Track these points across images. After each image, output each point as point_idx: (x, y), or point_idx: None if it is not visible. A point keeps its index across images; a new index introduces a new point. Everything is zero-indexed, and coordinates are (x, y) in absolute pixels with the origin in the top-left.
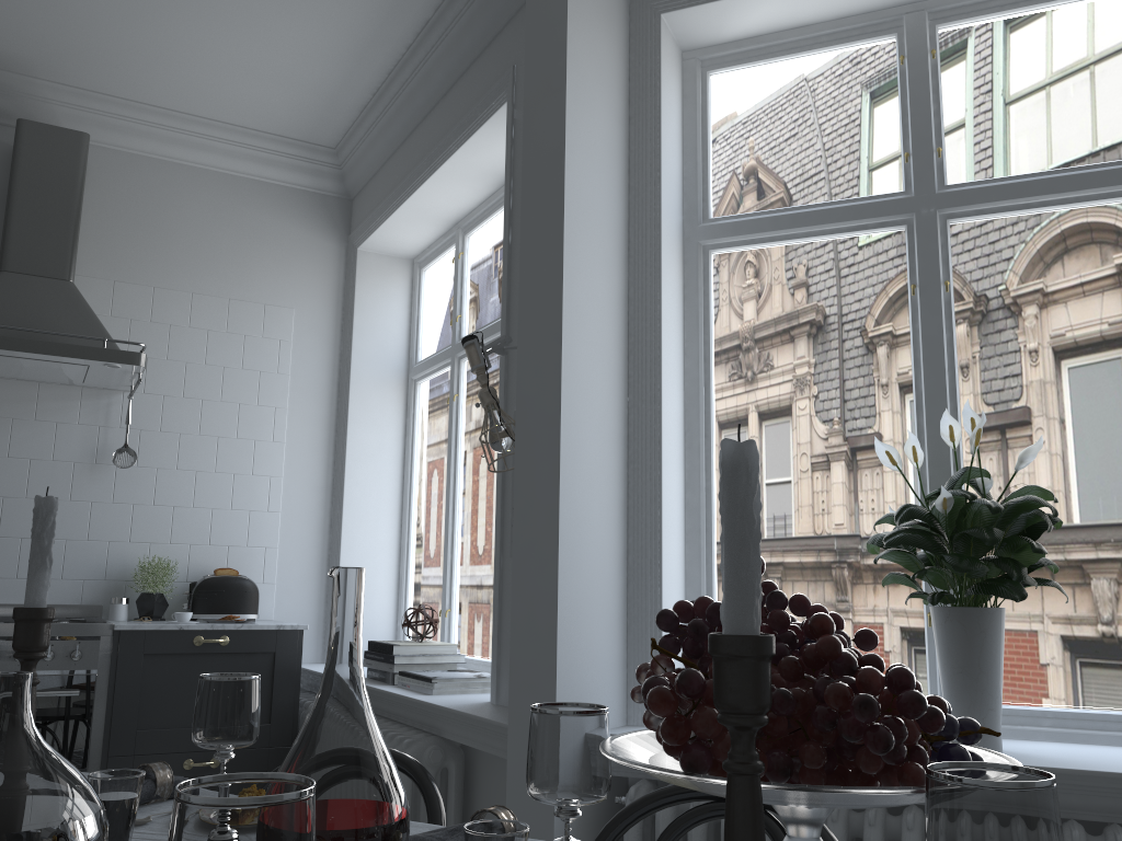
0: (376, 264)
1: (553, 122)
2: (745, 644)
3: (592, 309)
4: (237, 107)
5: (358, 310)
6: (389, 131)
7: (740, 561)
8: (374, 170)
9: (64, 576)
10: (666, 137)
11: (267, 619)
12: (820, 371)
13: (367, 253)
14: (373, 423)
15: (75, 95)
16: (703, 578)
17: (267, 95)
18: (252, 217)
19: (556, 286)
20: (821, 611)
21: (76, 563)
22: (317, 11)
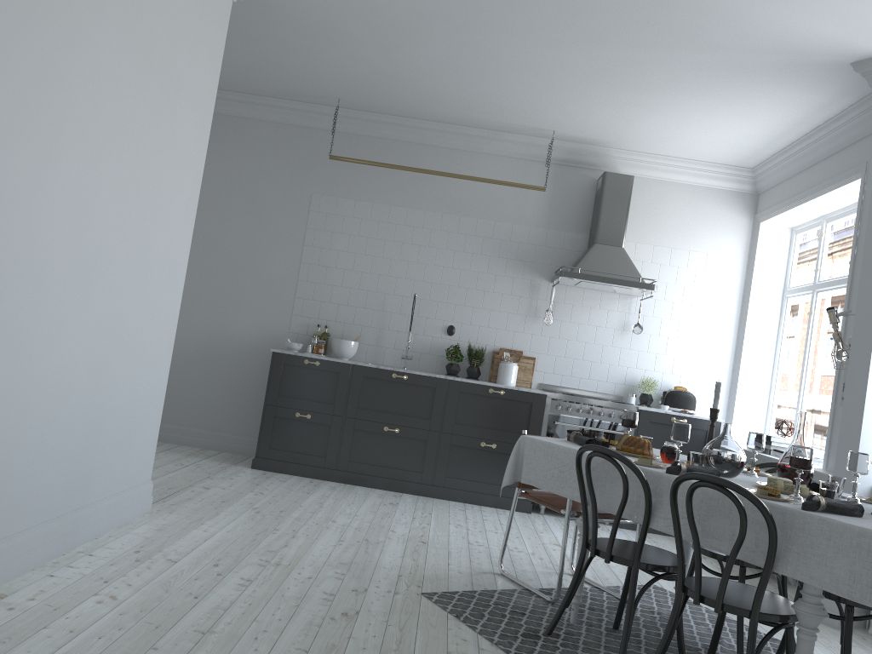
0: (770, 231)
1: None
2: None
3: None
4: (703, 155)
5: (757, 257)
6: (788, 168)
7: None
8: (775, 183)
9: (607, 380)
10: None
11: (696, 414)
12: None
13: (765, 225)
14: (760, 319)
15: (625, 154)
16: None
17: (721, 151)
18: (703, 207)
19: None
20: None
21: (612, 375)
22: (759, 124)
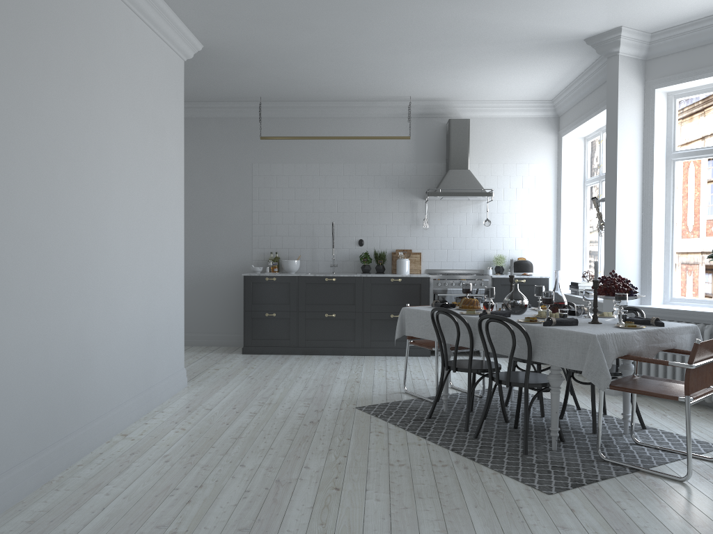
0: (569, 142)
1: (614, 140)
2: (594, 281)
3: (627, 191)
4: (515, 97)
5: (563, 161)
6: (571, 100)
7: (595, 273)
8: (566, 109)
9: (472, 261)
10: (657, 129)
11: (535, 274)
12: (709, 201)
13: (566, 138)
14: (570, 203)
15: (462, 103)
16: (669, 264)
17: (526, 93)
18: (522, 131)
19: (614, 188)
20: (620, 277)
21: (475, 256)
22: (543, 76)
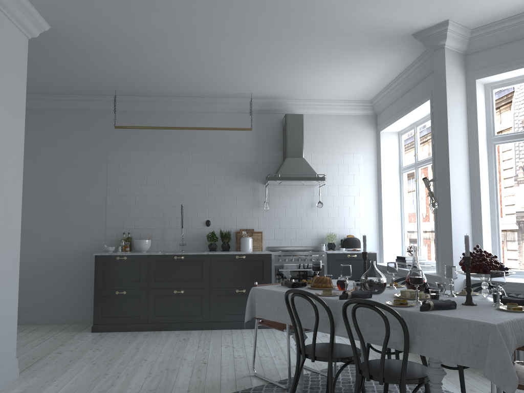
0: (386, 136)
1: (444, 124)
2: (467, 257)
3: (458, 171)
4: (341, 96)
5: (382, 152)
6: (390, 98)
7: (466, 248)
8: (384, 108)
9: (307, 238)
10: (479, 115)
11: (362, 249)
12: None
13: (383, 132)
14: (389, 187)
15: (296, 101)
16: (497, 239)
17: (351, 93)
18: (346, 127)
19: (447, 168)
20: (487, 252)
21: (309, 234)
22: (368, 75)
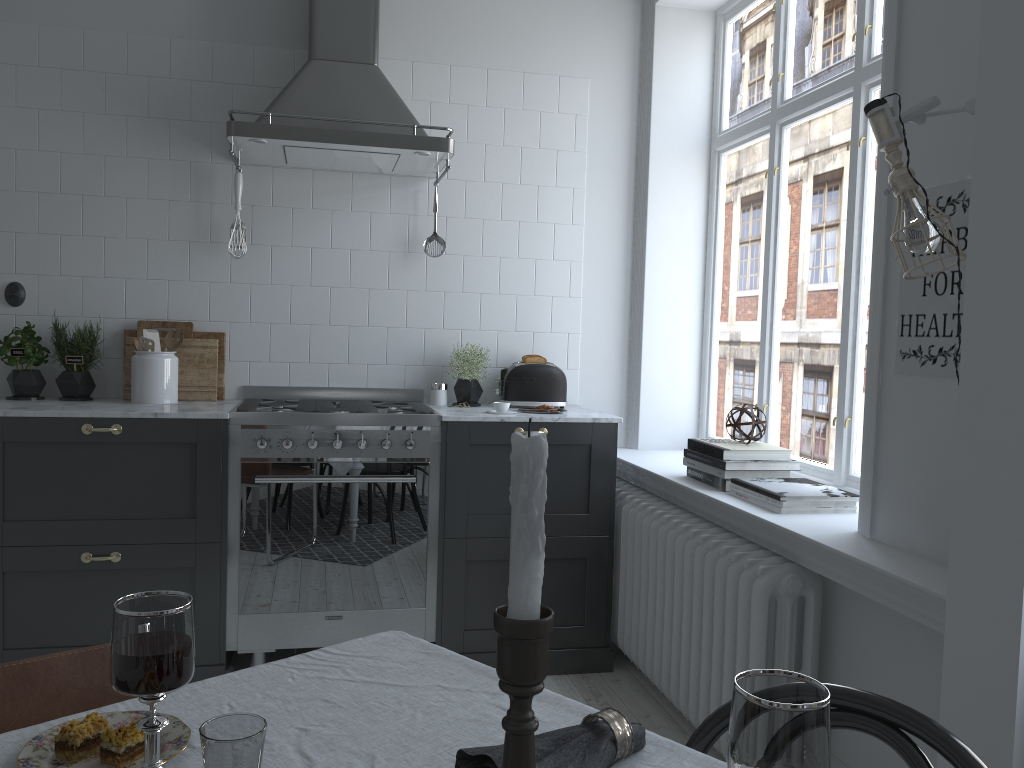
0: (675, 20)
1: None
2: None
3: None
4: None
5: (657, 76)
6: None
7: None
8: None
9: (387, 362)
10: None
11: (572, 404)
12: None
13: (666, 8)
14: (673, 201)
15: None
16: None
17: None
18: None
19: None
20: None
21: (397, 349)
22: None
